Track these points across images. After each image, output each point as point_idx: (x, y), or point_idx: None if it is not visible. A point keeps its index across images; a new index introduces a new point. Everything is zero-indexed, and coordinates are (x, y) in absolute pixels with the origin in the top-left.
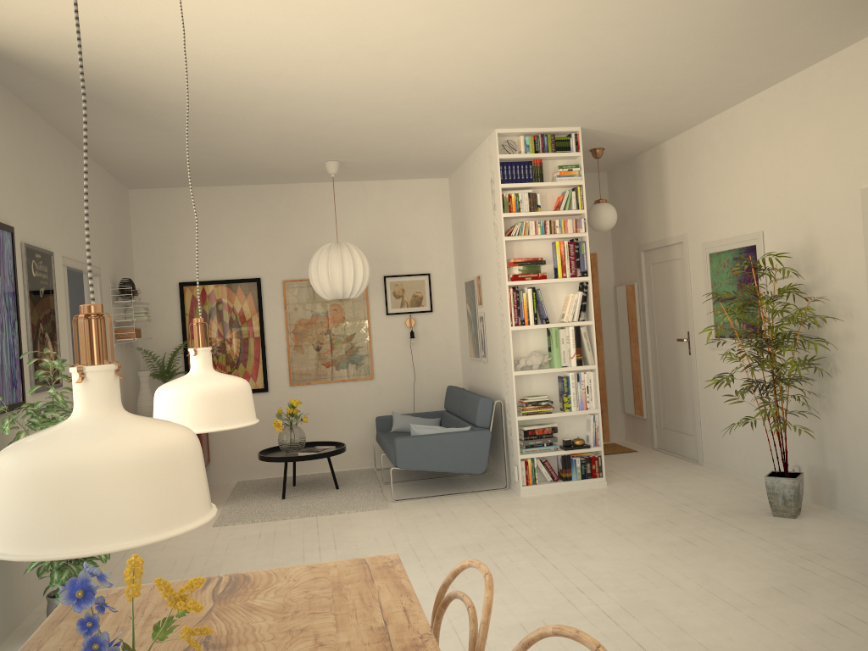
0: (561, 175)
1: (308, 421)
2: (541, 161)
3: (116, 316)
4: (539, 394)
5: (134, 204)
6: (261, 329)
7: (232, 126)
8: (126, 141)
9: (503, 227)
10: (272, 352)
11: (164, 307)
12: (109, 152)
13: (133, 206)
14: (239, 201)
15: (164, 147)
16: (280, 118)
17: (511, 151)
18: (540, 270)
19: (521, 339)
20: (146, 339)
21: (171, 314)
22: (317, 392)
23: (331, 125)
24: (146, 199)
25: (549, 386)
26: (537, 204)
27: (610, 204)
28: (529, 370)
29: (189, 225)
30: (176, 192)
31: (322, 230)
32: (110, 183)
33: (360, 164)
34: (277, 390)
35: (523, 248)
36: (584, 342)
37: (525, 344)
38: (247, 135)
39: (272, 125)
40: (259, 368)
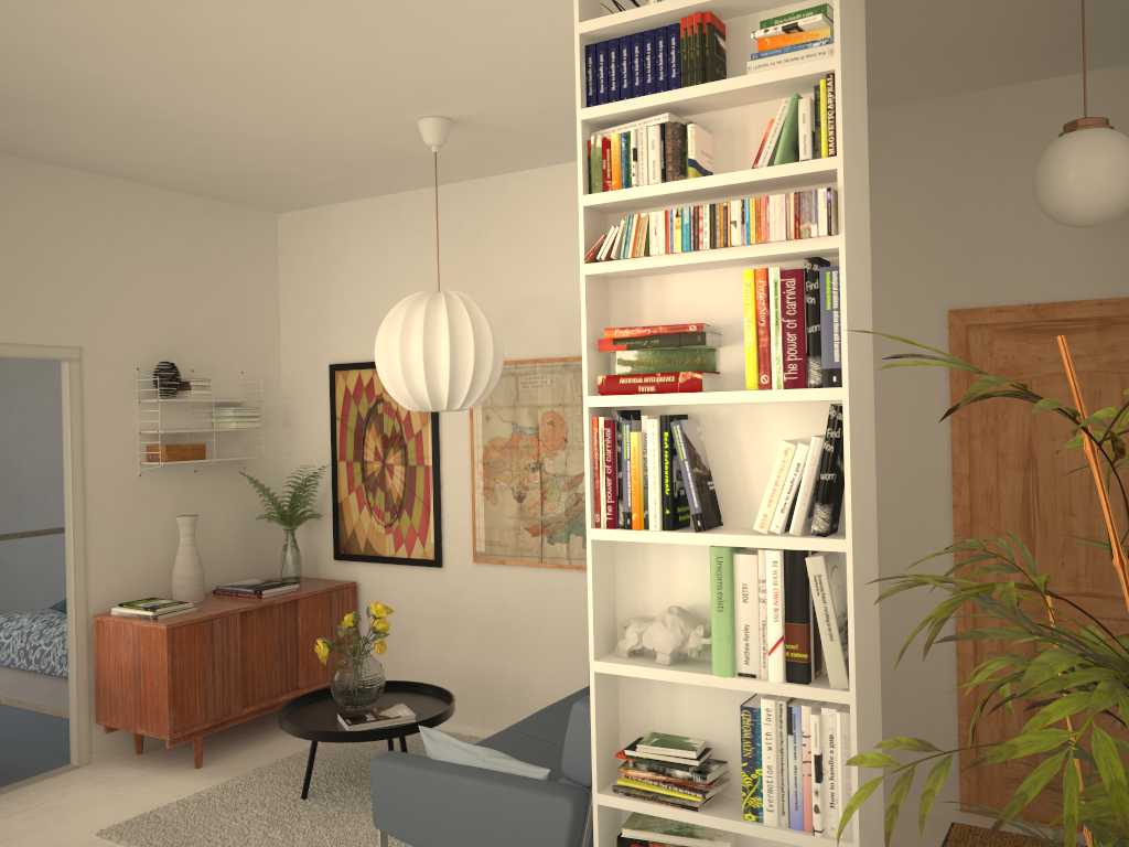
0: (765, 52)
1: (501, 634)
2: (706, 18)
3: (163, 423)
4: (698, 737)
5: (283, 237)
6: (434, 452)
7: (46, 70)
8: (10, 130)
9: (581, 237)
10: (450, 495)
11: (312, 404)
12: (56, 154)
13: (282, 240)
14: (412, 218)
15: (90, 132)
16: (52, 31)
17: (615, 5)
18: (714, 363)
19: (654, 565)
20: (291, 455)
21: (321, 416)
22: (517, 582)
23: (189, 29)
24: (296, 228)
25: (728, 721)
26: (689, 157)
27: (1110, 131)
28: (635, 666)
29: (346, 267)
30: (332, 212)
31: (536, 265)
32: (176, 206)
33: (508, 118)
34: (456, 566)
35: (670, 296)
36: (815, 609)
37: (663, 581)
38: (125, 84)
39: (95, 53)
40: (429, 522)
